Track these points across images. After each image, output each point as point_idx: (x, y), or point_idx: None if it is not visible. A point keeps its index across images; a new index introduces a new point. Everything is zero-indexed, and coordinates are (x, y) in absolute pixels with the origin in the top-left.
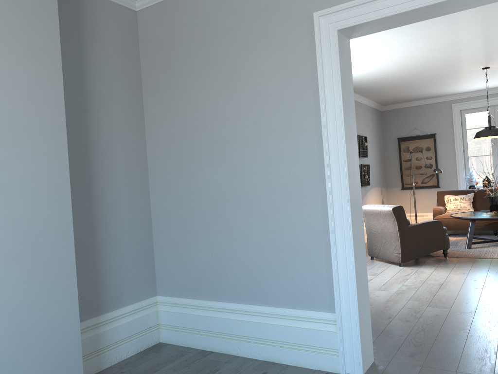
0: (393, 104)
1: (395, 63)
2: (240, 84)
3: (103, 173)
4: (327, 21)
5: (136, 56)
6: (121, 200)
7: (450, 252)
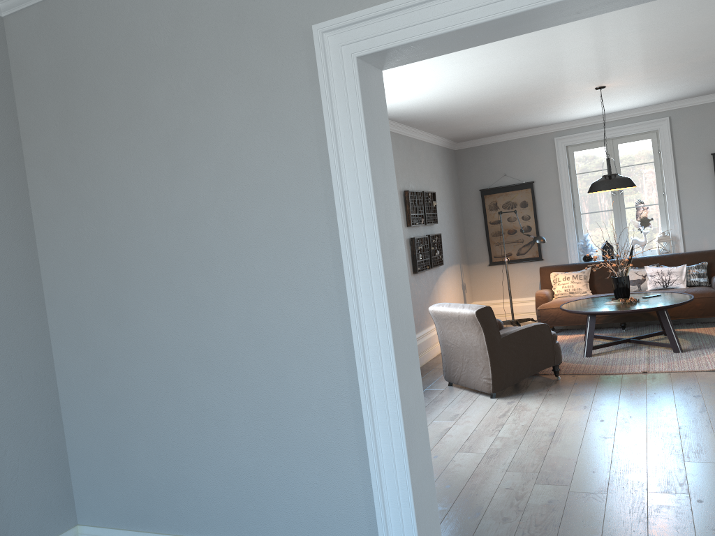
0: (471, 140)
1: (469, 85)
2: (194, 154)
3: None
4: (337, 41)
5: (8, 101)
6: None
7: (563, 364)
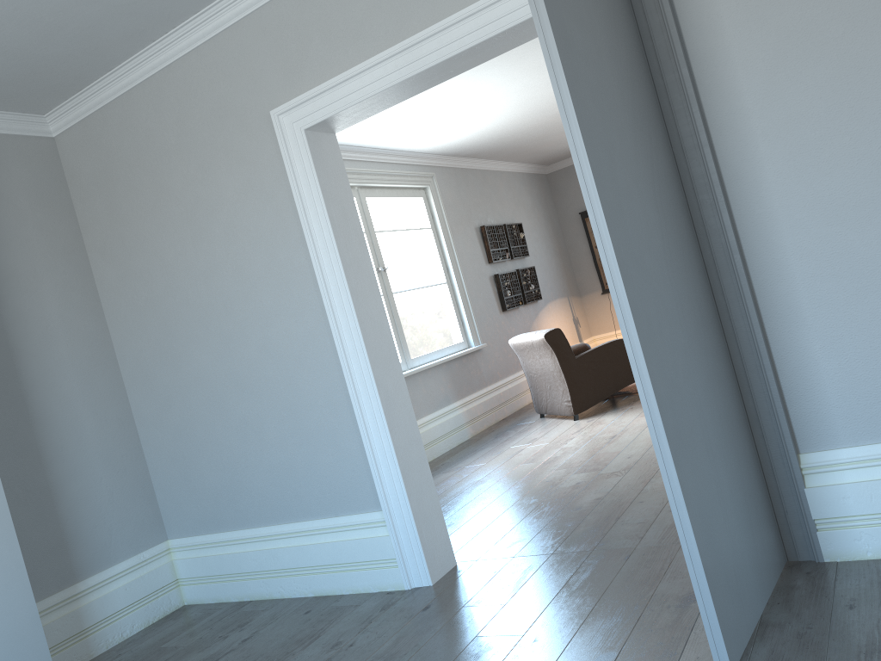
0: (561, 160)
1: (511, 109)
2: (207, 221)
3: (43, 383)
4: (289, 120)
5: (67, 203)
6: (81, 416)
7: None
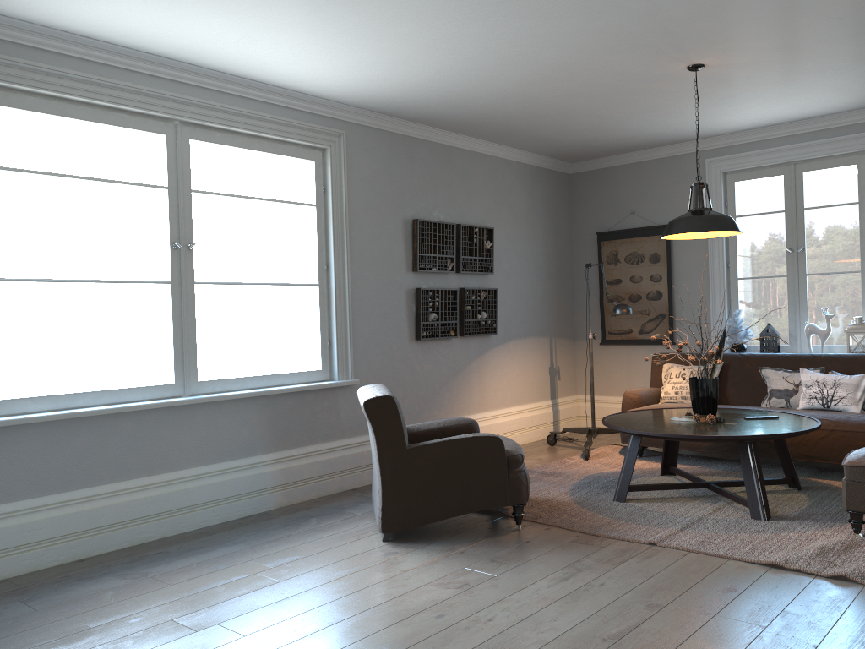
0: (589, 159)
1: (425, 52)
2: None
3: None
4: None
5: None
6: None
7: (567, 506)
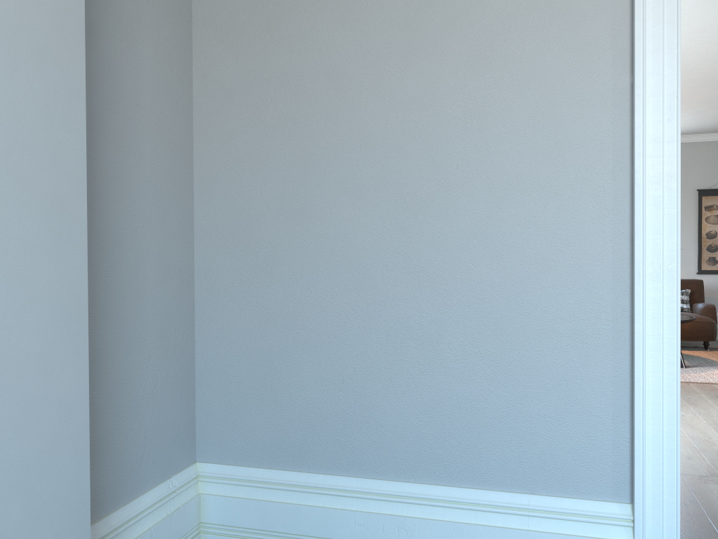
0: None
1: None
2: (441, 32)
3: (117, 188)
4: None
5: None
6: (146, 255)
7: None
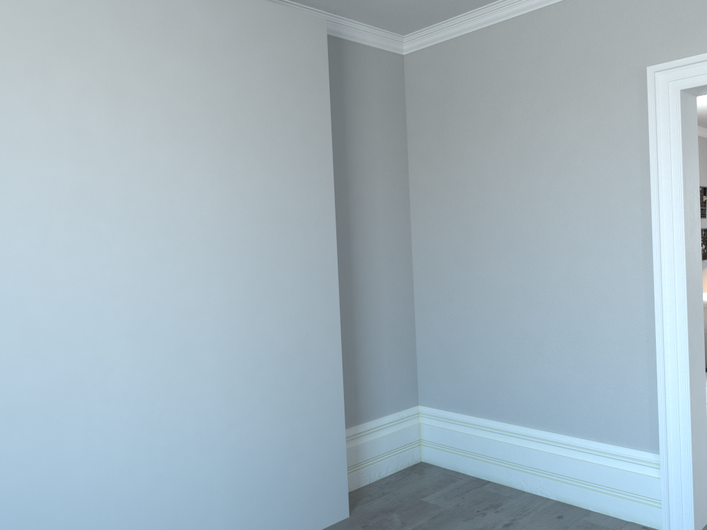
0: None
1: None
2: (539, 154)
3: (364, 259)
4: (665, 78)
5: (402, 112)
6: (382, 290)
7: None
